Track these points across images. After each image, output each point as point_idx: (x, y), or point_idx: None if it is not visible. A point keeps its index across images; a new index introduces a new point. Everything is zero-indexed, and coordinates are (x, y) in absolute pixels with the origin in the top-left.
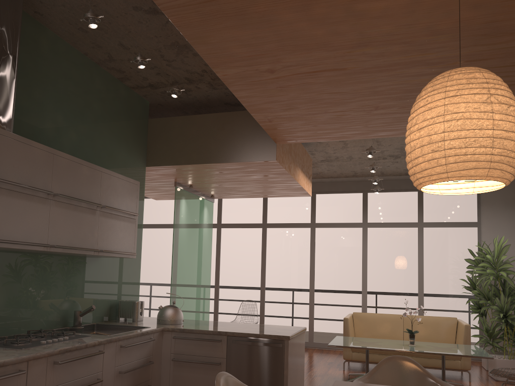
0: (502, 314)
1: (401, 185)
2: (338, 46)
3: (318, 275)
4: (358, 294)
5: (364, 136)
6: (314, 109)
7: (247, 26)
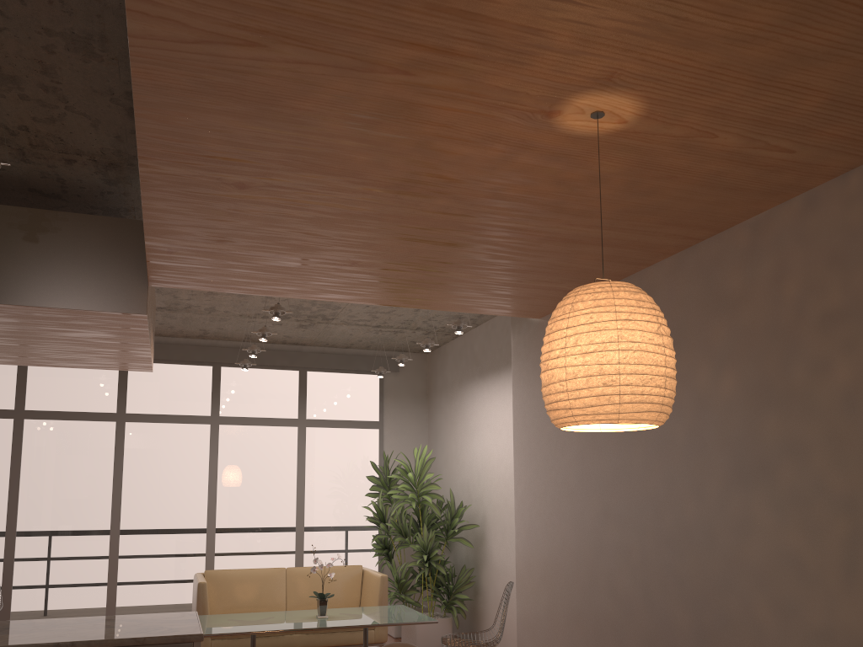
0: (426, 555)
1: (275, 359)
2: (371, 180)
3: (128, 507)
4: (201, 538)
5: (304, 295)
6: (262, 248)
7: (261, 120)
